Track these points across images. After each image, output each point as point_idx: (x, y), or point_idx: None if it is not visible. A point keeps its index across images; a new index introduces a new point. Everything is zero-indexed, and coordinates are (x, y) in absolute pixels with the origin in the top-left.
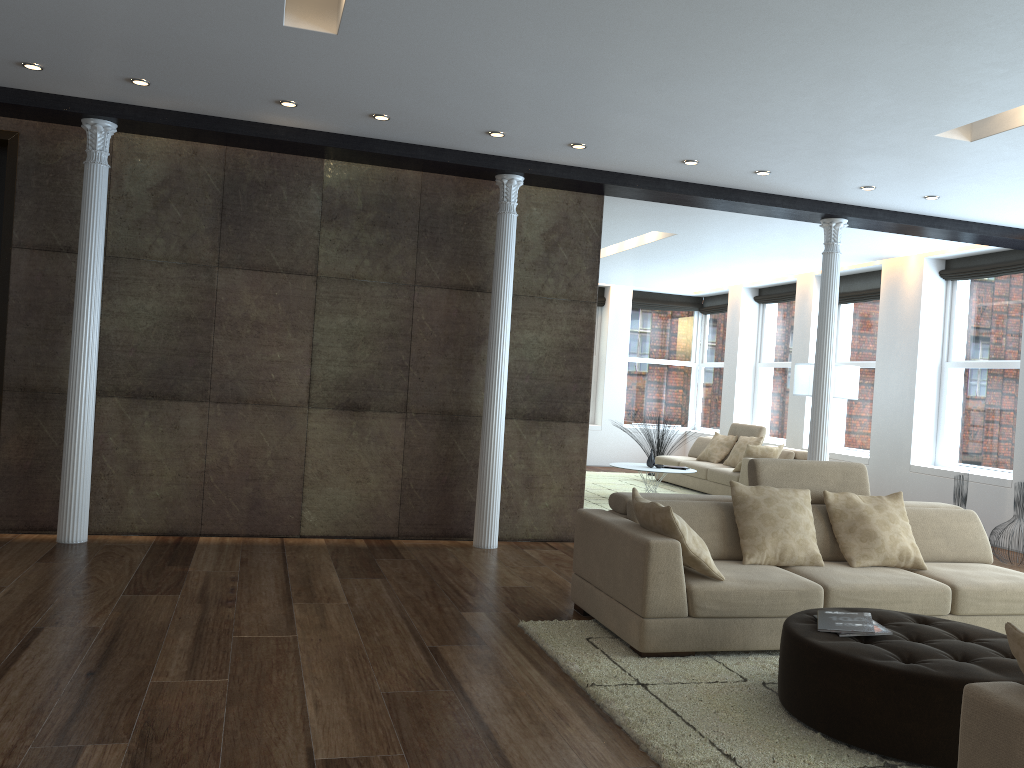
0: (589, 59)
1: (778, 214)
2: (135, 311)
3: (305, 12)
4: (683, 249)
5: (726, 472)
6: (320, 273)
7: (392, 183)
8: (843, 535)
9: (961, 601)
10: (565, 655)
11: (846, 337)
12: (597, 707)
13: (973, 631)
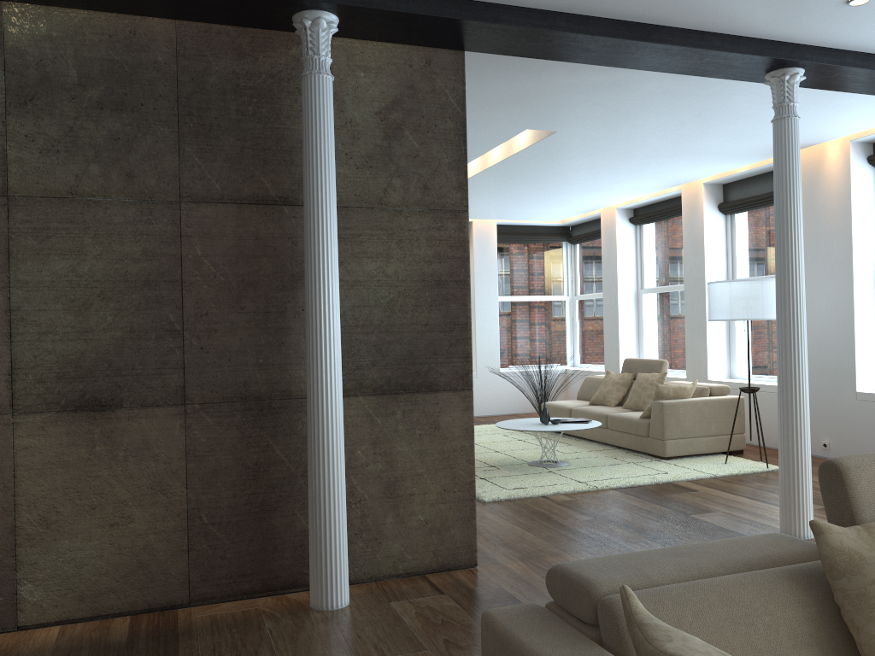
0: None
1: (711, 68)
2: None
3: None
4: (560, 158)
5: (632, 419)
6: (13, 191)
7: (126, 40)
8: None
9: None
10: None
11: (746, 250)
12: None
13: None
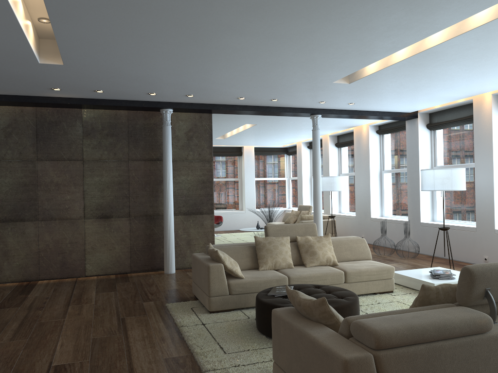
0: (173, 66)
1: (290, 115)
2: (0, 183)
3: (48, 56)
4: (264, 130)
5: None
6: (84, 159)
7: (114, 116)
8: (303, 254)
9: (348, 277)
10: (178, 315)
11: (345, 162)
12: (180, 335)
13: (333, 289)
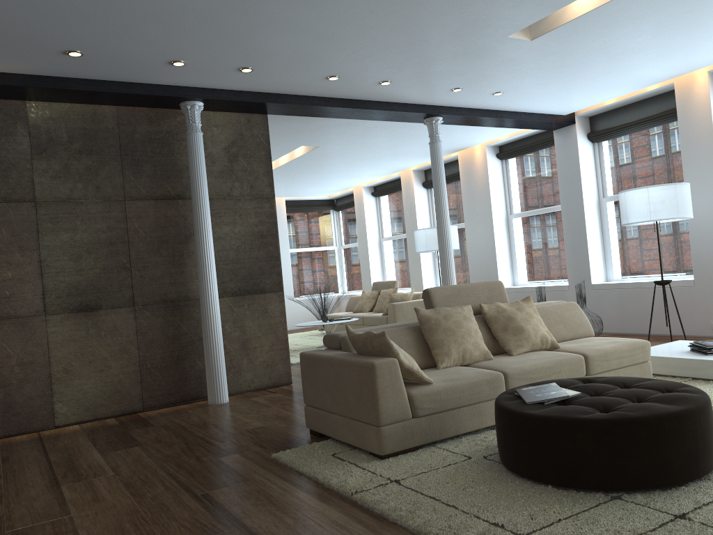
0: None
1: (395, 118)
2: None
3: None
4: (323, 159)
5: (378, 316)
6: (38, 199)
7: (91, 117)
8: (500, 334)
9: (591, 364)
10: (321, 473)
11: None
12: (368, 510)
13: (627, 380)
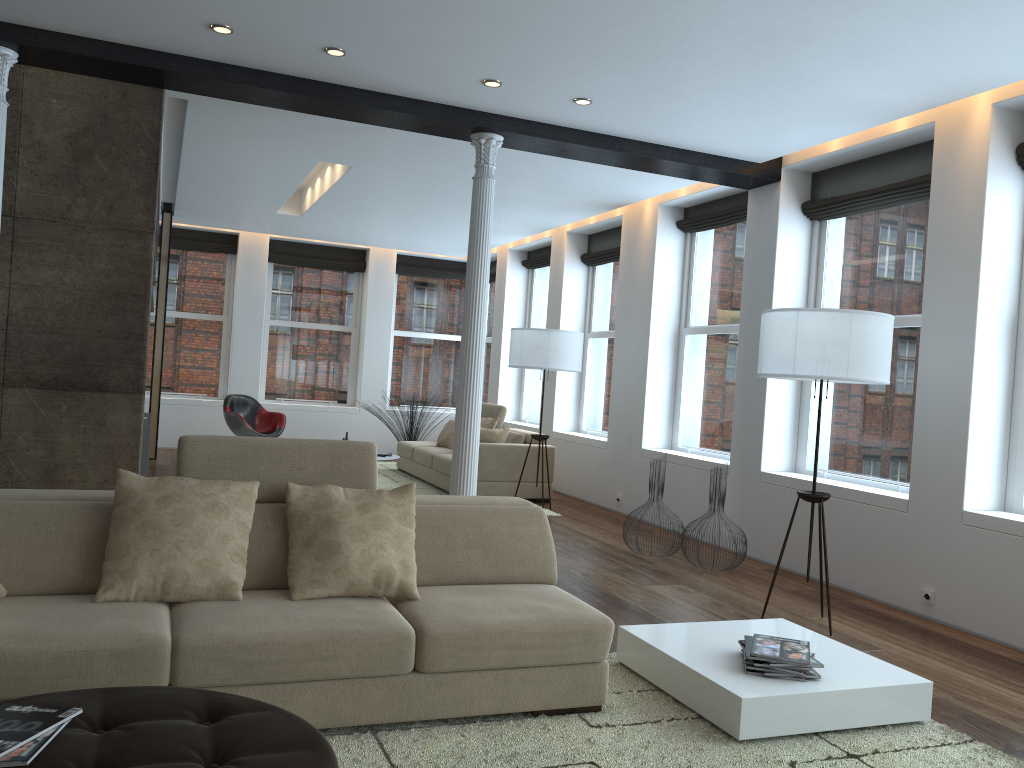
0: None
1: (411, 125)
2: None
3: None
4: (386, 192)
5: (447, 459)
6: None
7: None
8: (297, 550)
9: (431, 652)
10: None
11: (600, 303)
12: None
13: (259, 737)
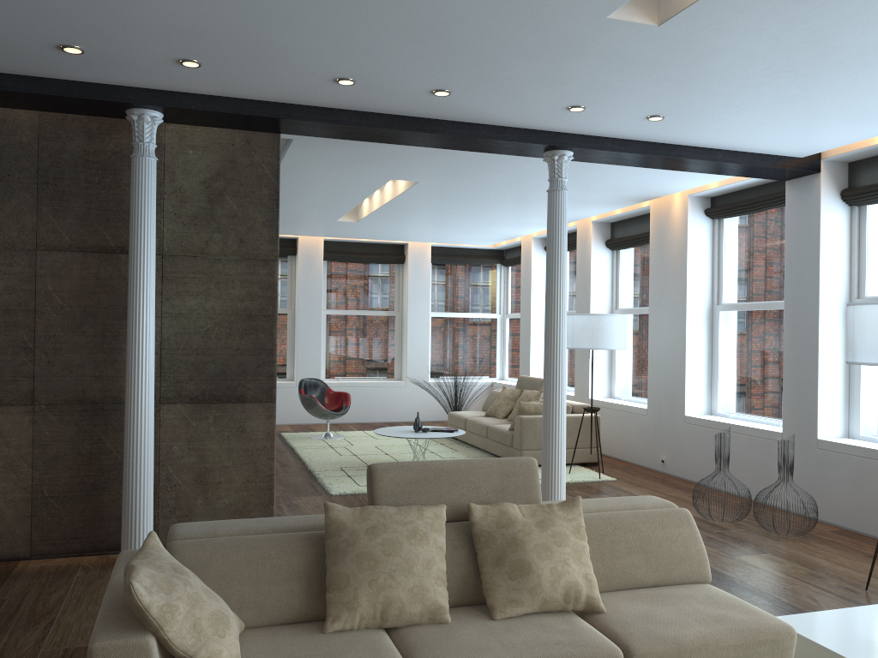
0: None
1: (492, 148)
2: None
3: None
4: (441, 199)
5: (503, 430)
6: None
7: None
8: (489, 569)
9: None
10: None
11: (626, 283)
12: None
13: None
